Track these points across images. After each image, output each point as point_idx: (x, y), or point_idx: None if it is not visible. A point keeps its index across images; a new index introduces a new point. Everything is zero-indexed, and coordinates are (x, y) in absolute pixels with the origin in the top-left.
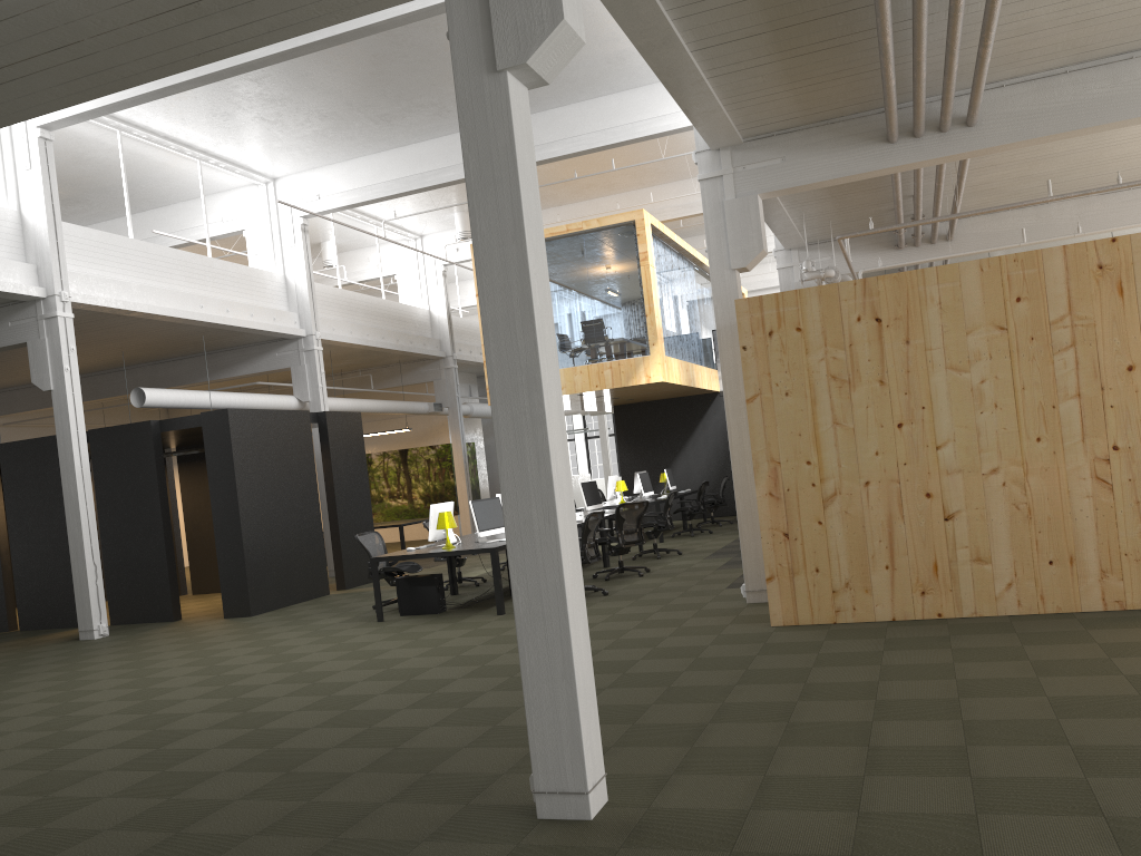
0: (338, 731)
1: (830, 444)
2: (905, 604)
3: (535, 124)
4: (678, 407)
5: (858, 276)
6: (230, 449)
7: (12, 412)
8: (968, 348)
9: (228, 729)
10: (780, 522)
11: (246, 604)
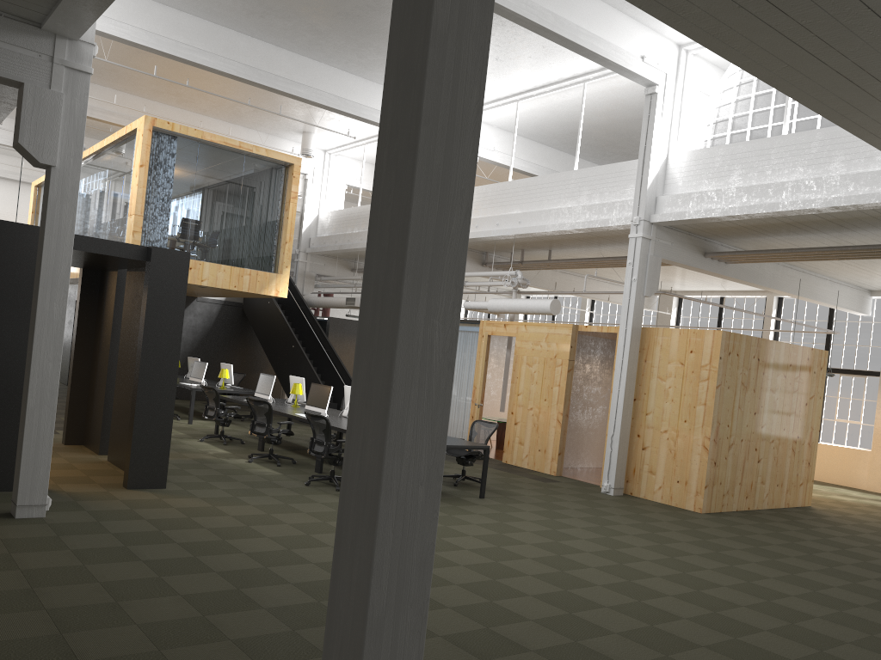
0: (836, 591)
1: (735, 417)
2: (741, 502)
3: (291, 61)
4: None
5: (360, 254)
6: (183, 298)
7: None
8: (776, 382)
9: (781, 598)
10: (714, 456)
11: (162, 474)
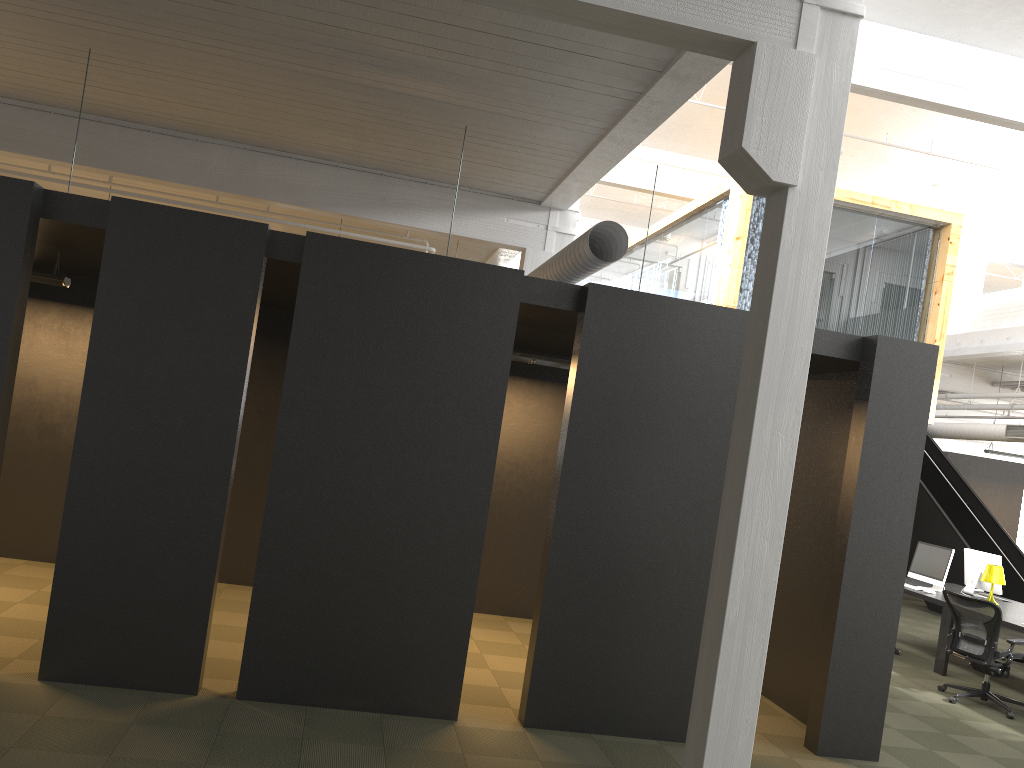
0: None
1: None
2: None
3: (977, 62)
4: None
5: (1019, 358)
6: (922, 426)
7: None
8: None
9: None
10: None
11: (874, 736)
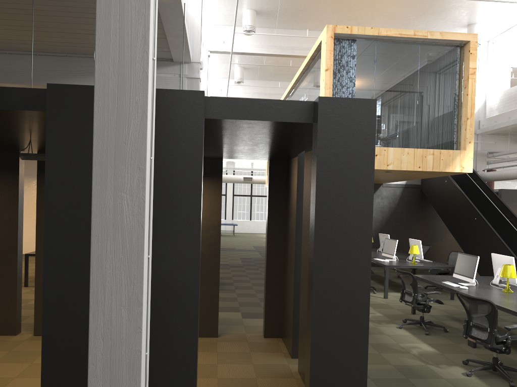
0: None
1: None
2: None
3: None
4: None
5: None
6: (369, 171)
7: None
8: None
9: None
10: None
11: None
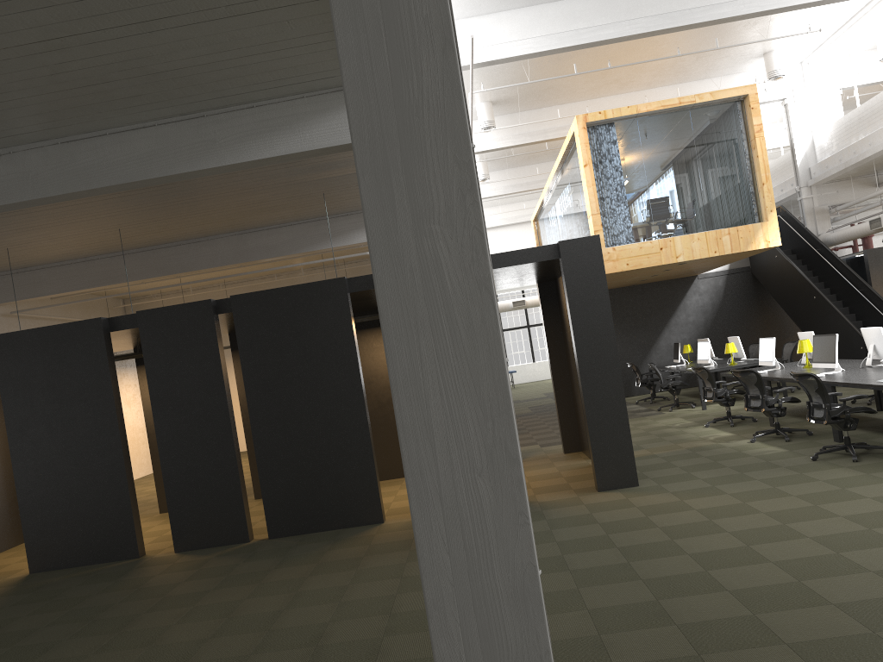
0: None
1: None
2: None
3: None
4: (659, 290)
5: (877, 162)
6: (603, 284)
7: (35, 296)
8: None
9: None
10: None
11: (631, 472)
